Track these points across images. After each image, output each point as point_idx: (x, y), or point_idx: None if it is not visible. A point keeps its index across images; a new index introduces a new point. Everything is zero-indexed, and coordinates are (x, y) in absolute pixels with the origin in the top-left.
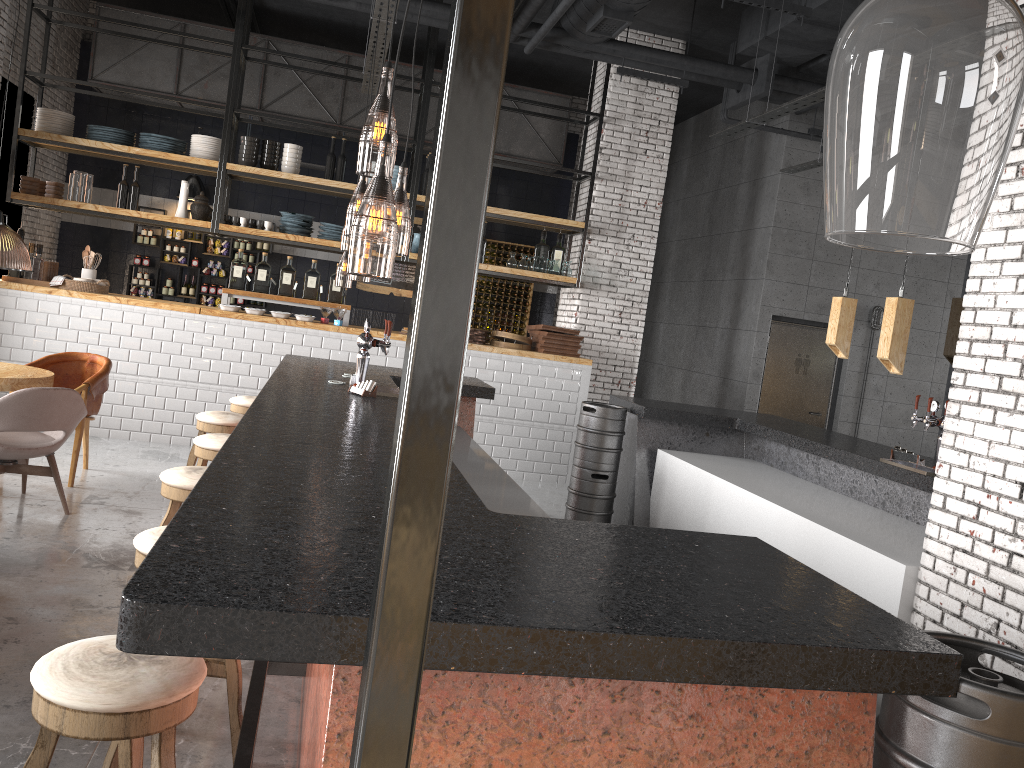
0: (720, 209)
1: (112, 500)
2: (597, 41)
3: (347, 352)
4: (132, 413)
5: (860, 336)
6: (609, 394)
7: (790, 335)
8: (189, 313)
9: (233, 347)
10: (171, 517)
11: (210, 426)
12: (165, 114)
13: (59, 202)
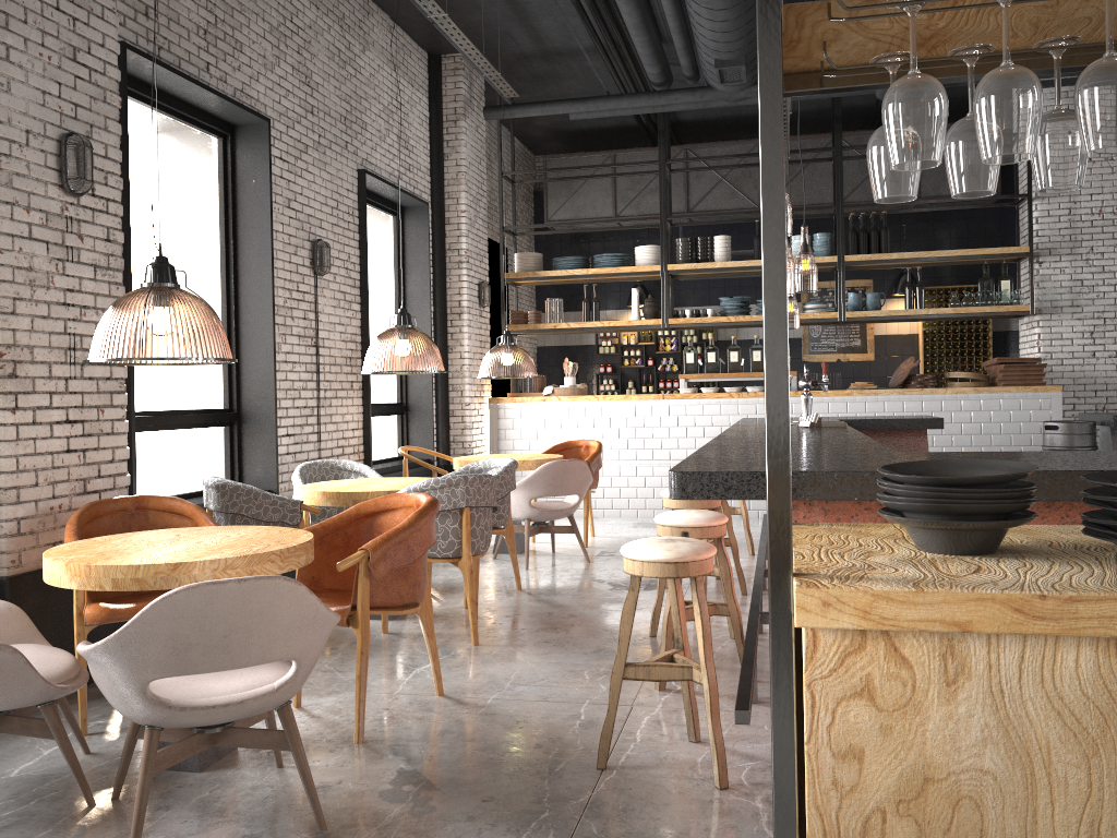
0: None
1: (619, 553)
2: None
3: (799, 414)
4: (619, 493)
5: None
6: None
7: None
8: (654, 400)
9: (695, 424)
10: None
11: None
12: (607, 236)
13: (540, 326)
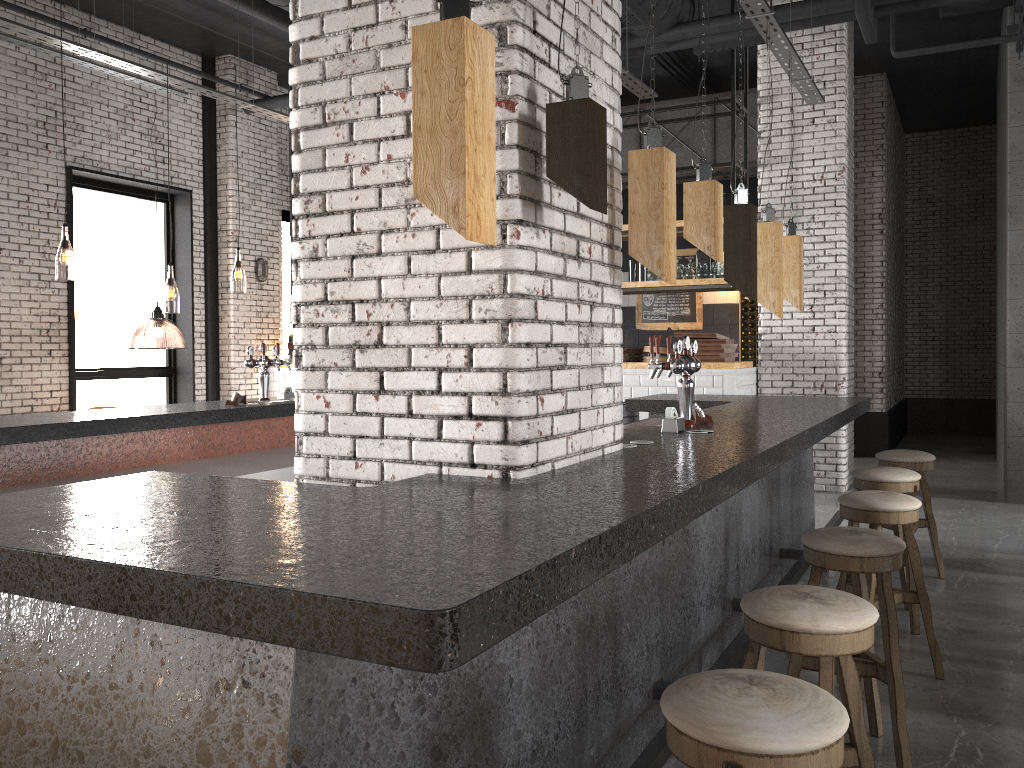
0: (1002, 156)
1: None
2: (657, 31)
3: None
4: None
5: None
6: None
7: None
8: None
9: None
10: None
11: None
12: None
13: None
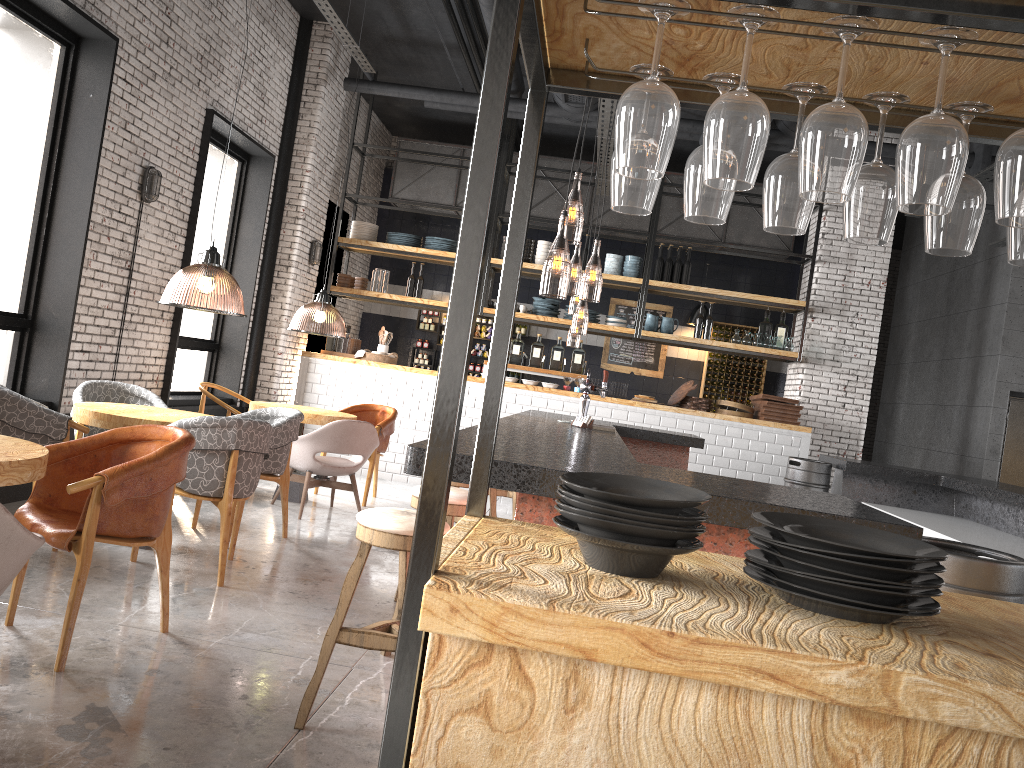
0: (957, 289)
1: None
2: None
3: None
4: None
5: None
6: None
7: None
8: None
9: None
10: None
11: None
12: (445, 223)
13: (364, 292)
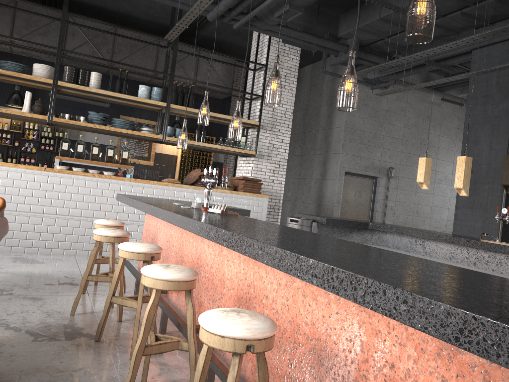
0: (309, 119)
1: (16, 291)
2: (274, 24)
3: (135, 193)
4: None
5: (383, 181)
6: (268, 214)
7: (352, 181)
8: (38, 170)
9: (66, 191)
10: (155, 302)
11: (106, 238)
12: None
13: None
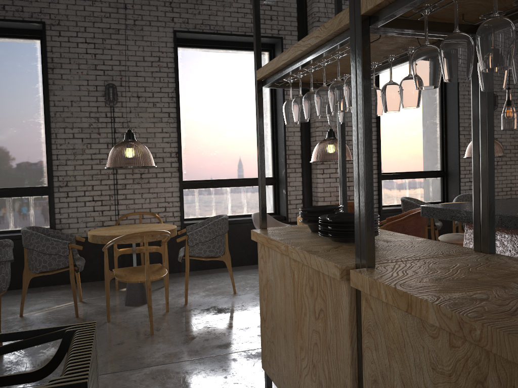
0: None
1: None
2: None
3: None
4: None
5: None
6: None
7: None
8: None
9: None
10: None
11: None
12: None
13: None
